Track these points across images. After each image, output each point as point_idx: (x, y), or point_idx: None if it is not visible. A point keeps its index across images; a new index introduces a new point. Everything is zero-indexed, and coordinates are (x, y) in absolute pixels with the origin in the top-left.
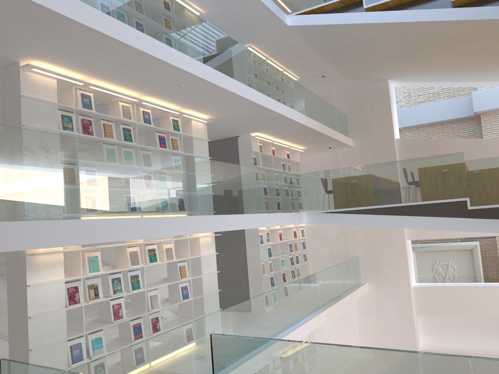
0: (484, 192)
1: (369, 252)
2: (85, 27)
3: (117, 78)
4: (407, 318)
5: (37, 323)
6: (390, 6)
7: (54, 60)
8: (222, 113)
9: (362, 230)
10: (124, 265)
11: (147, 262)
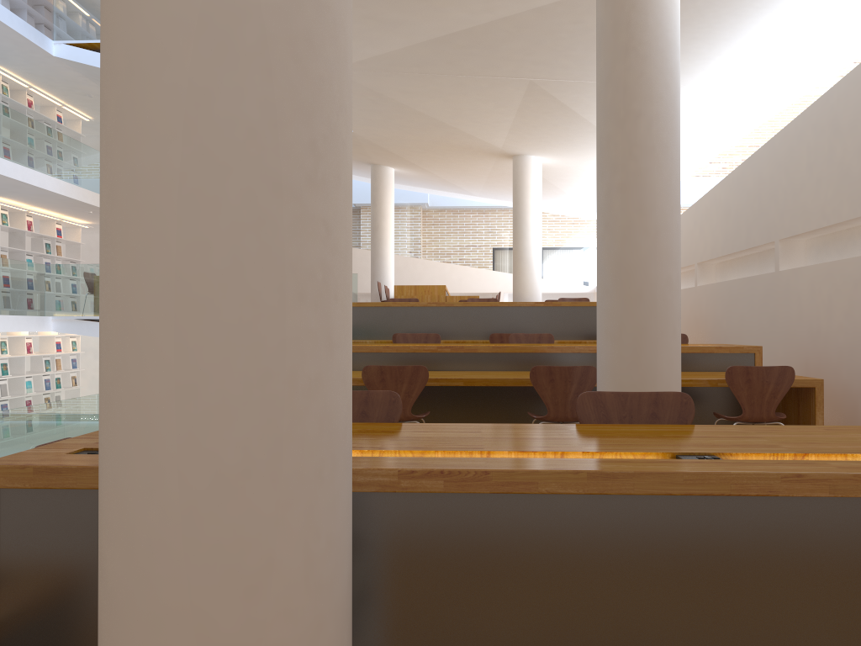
0: None
1: None
2: None
3: None
4: None
5: None
6: None
7: None
8: None
9: None
10: None
11: None
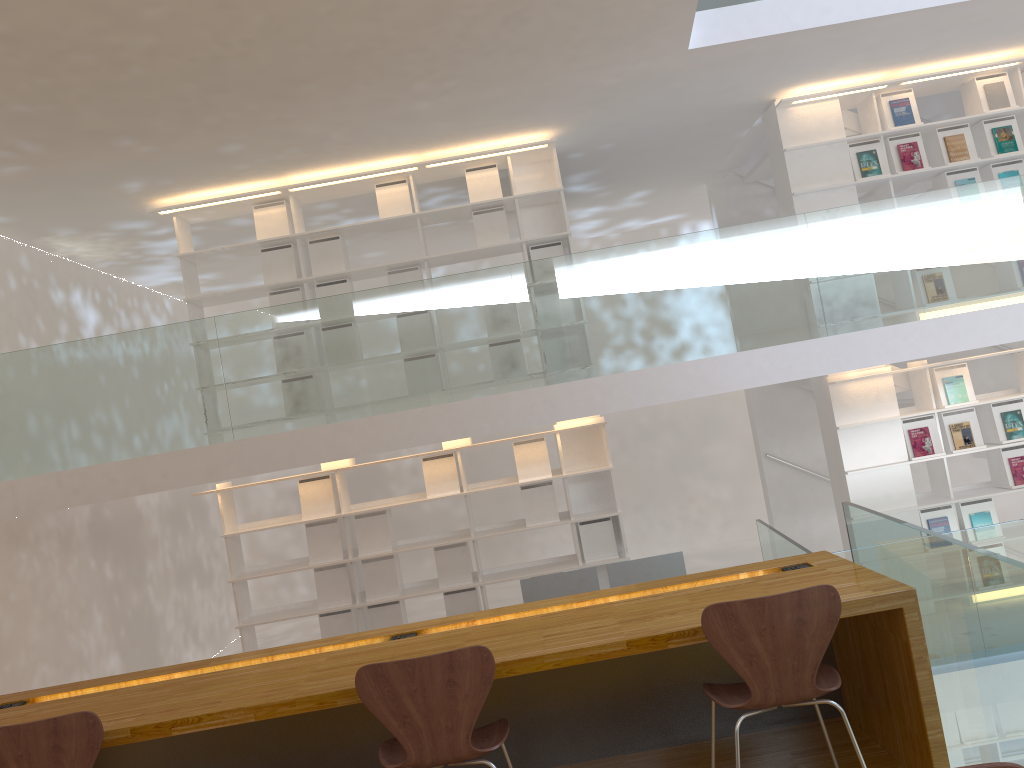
0: None
1: None
2: (811, 30)
3: (942, 51)
4: None
5: (861, 482)
6: None
7: (815, 77)
8: None
9: None
10: None
11: None
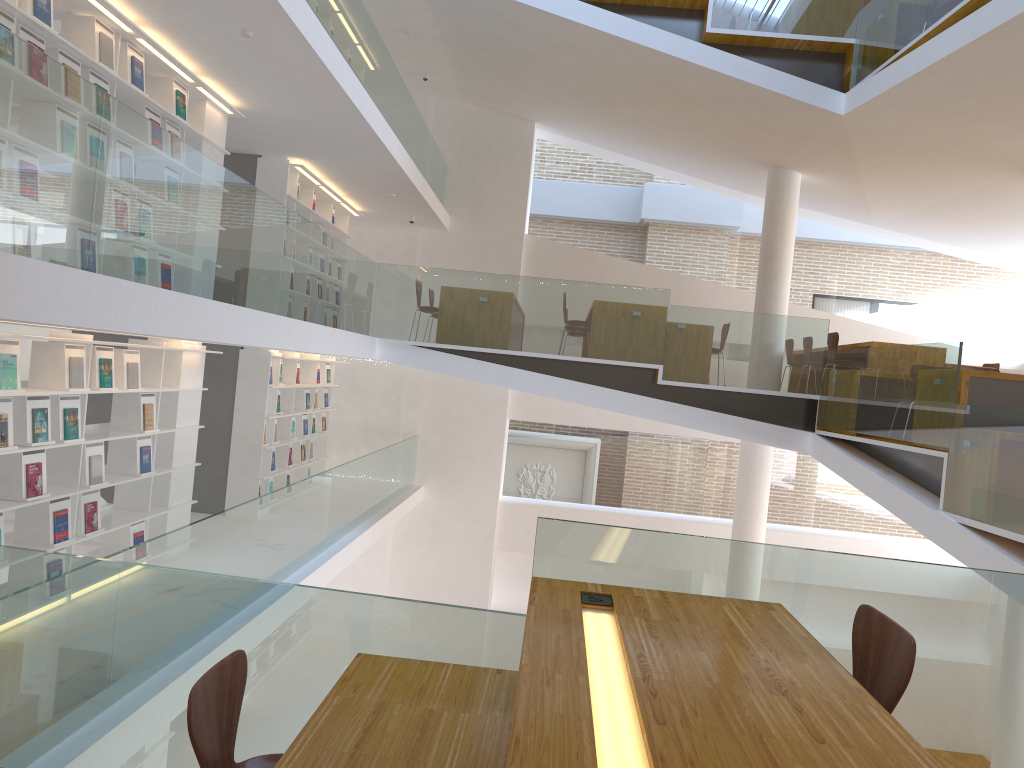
0: (687, 360)
1: (438, 432)
2: None
3: None
4: (482, 555)
5: None
6: (606, 1)
7: None
8: (273, 107)
9: (434, 388)
10: (54, 383)
11: (95, 385)
